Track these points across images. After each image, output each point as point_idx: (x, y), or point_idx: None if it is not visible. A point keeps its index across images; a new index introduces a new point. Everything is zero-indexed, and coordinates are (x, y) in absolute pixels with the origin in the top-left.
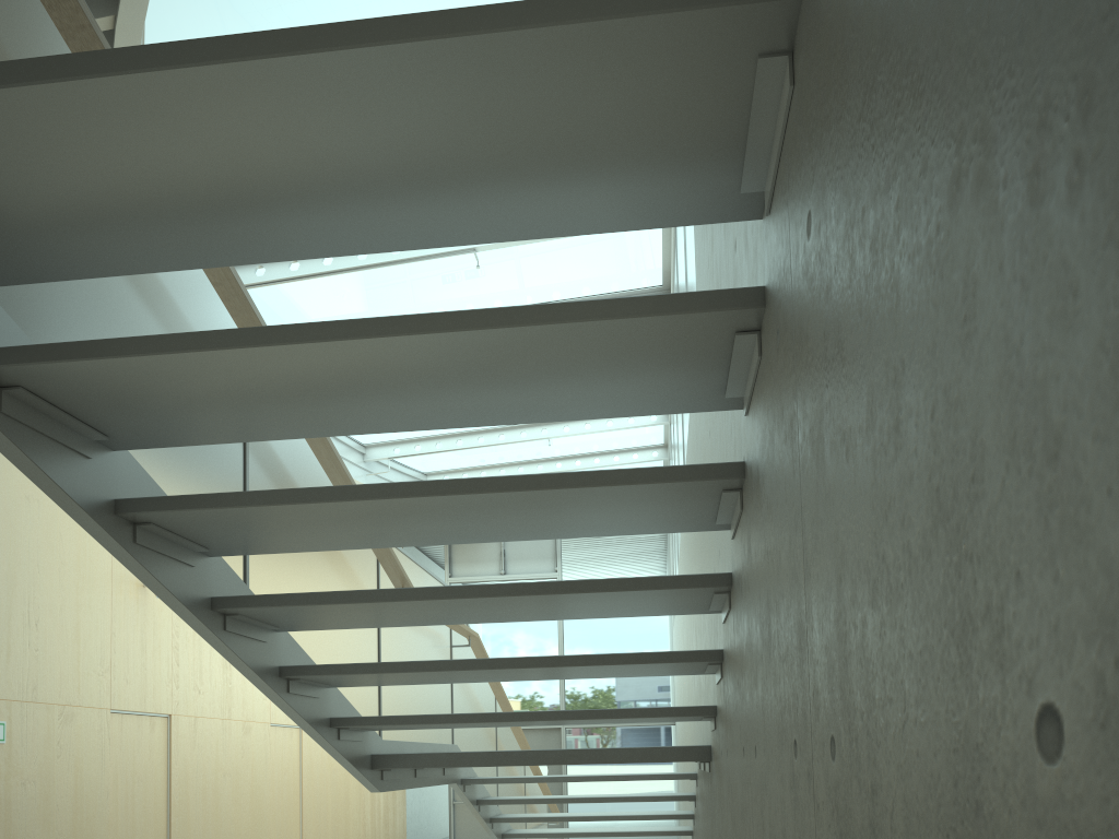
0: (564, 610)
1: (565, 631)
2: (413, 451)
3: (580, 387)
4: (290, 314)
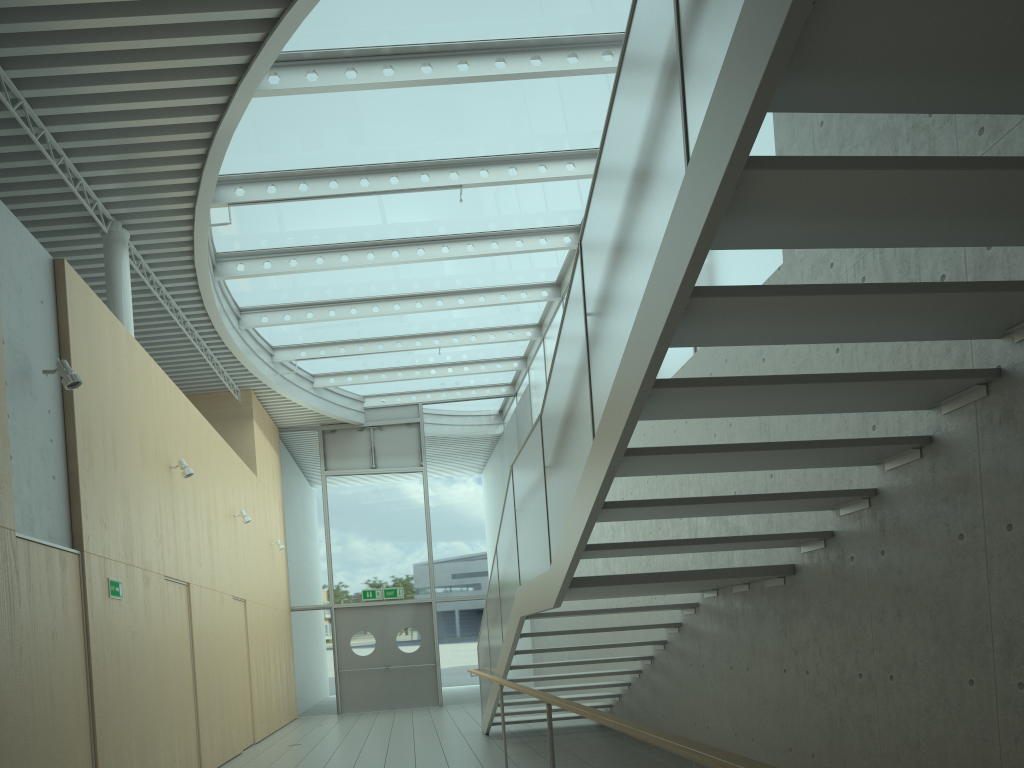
0: (803, 461)
1: (432, 518)
2: (319, 355)
3: (948, 323)
4: (270, 227)
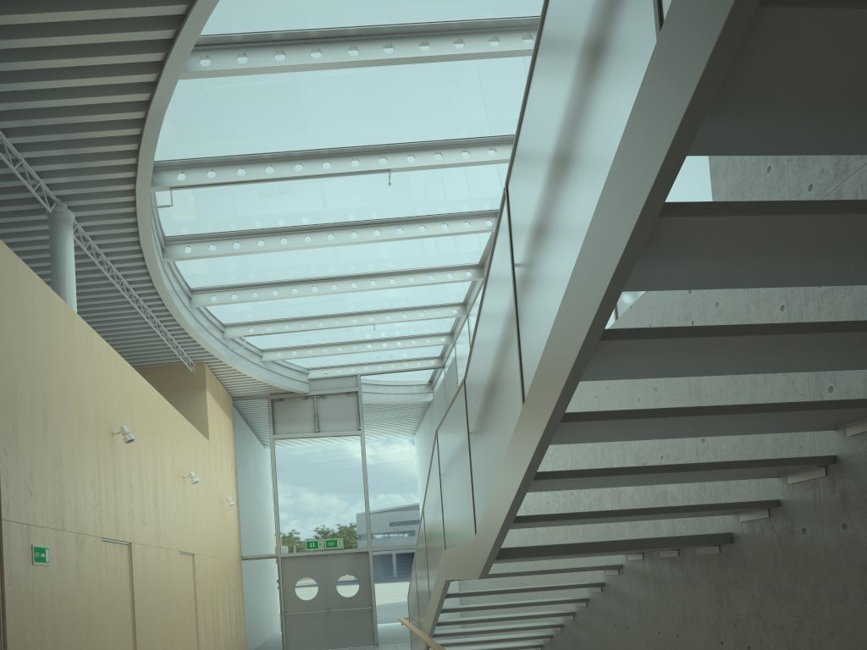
0: (758, 426)
1: (368, 476)
2: (265, 331)
3: None
4: (214, 211)
